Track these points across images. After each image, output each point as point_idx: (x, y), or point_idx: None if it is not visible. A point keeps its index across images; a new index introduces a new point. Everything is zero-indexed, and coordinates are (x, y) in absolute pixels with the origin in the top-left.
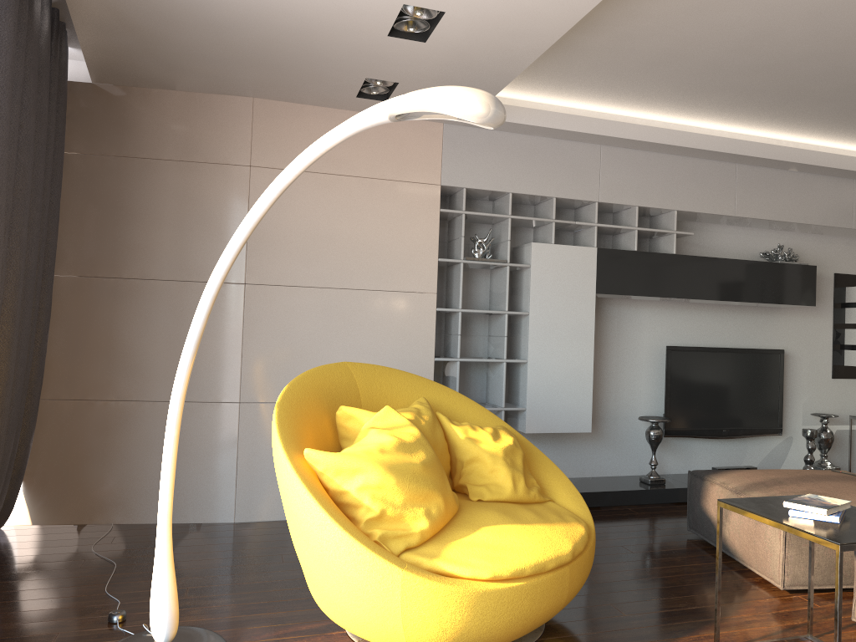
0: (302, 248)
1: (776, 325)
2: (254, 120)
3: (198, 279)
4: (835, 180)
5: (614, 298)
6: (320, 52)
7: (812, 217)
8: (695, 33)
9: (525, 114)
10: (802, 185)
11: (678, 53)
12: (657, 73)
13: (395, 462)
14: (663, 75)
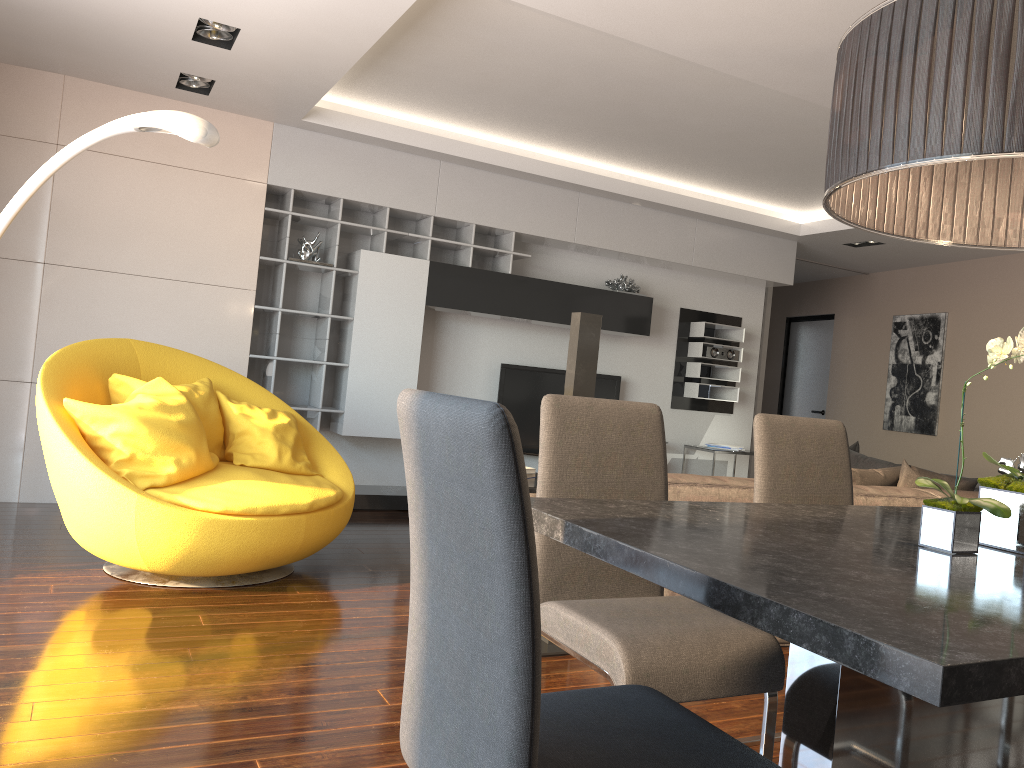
0: (110, 233)
1: (618, 353)
2: (64, 98)
3: None
4: (678, 218)
5: (453, 312)
6: (128, 44)
7: (652, 251)
8: (494, 71)
9: (358, 123)
10: (645, 220)
11: (487, 85)
12: (477, 100)
13: (151, 417)
14: (483, 103)
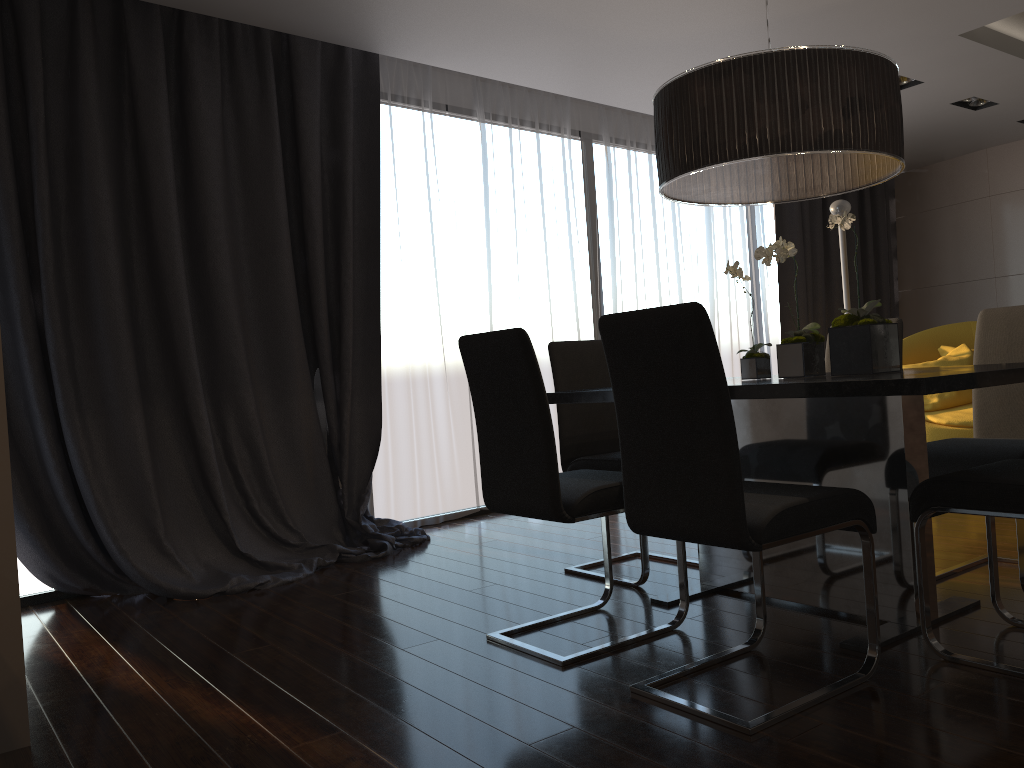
0: None
1: None
2: (988, 164)
3: (968, 280)
4: None
5: None
6: (964, 126)
7: None
8: None
9: None
10: None
11: None
12: None
13: None
14: None
